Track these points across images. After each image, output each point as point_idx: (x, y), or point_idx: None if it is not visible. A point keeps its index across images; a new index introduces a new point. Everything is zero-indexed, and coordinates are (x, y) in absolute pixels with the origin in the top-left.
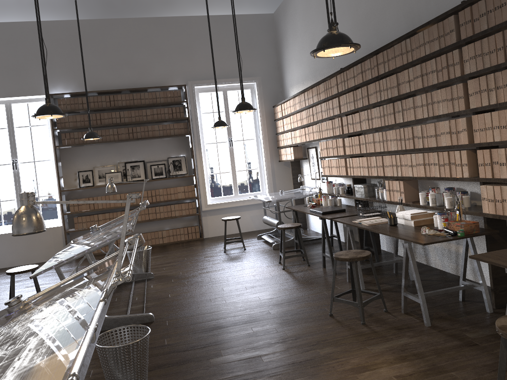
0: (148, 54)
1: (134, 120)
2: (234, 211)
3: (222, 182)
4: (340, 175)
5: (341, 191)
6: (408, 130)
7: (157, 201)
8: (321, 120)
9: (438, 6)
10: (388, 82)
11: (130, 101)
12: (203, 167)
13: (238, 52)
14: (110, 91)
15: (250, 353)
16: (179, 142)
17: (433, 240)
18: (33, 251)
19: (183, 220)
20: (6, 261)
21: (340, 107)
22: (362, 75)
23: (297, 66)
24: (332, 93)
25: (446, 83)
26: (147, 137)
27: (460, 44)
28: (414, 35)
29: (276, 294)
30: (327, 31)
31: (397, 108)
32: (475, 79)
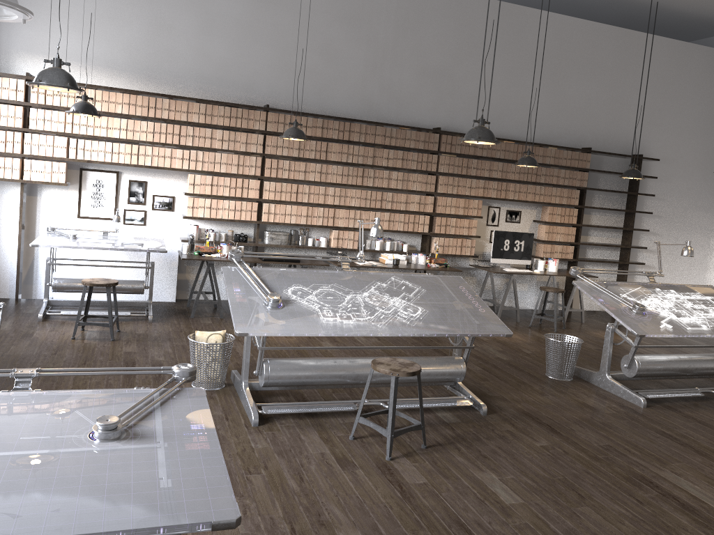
0: None
1: None
2: None
3: None
4: (243, 220)
5: (225, 238)
6: (376, 194)
7: None
8: (208, 149)
9: (399, 112)
10: (361, 151)
11: None
12: None
13: (305, 67)
14: None
15: (491, 351)
16: None
17: (456, 269)
18: None
19: None
20: None
21: (266, 146)
22: (322, 131)
23: (76, 33)
24: (249, 126)
25: (425, 172)
26: None
27: (440, 153)
28: (402, 129)
29: (365, 337)
30: (524, 152)
31: (368, 174)
32: (446, 177)
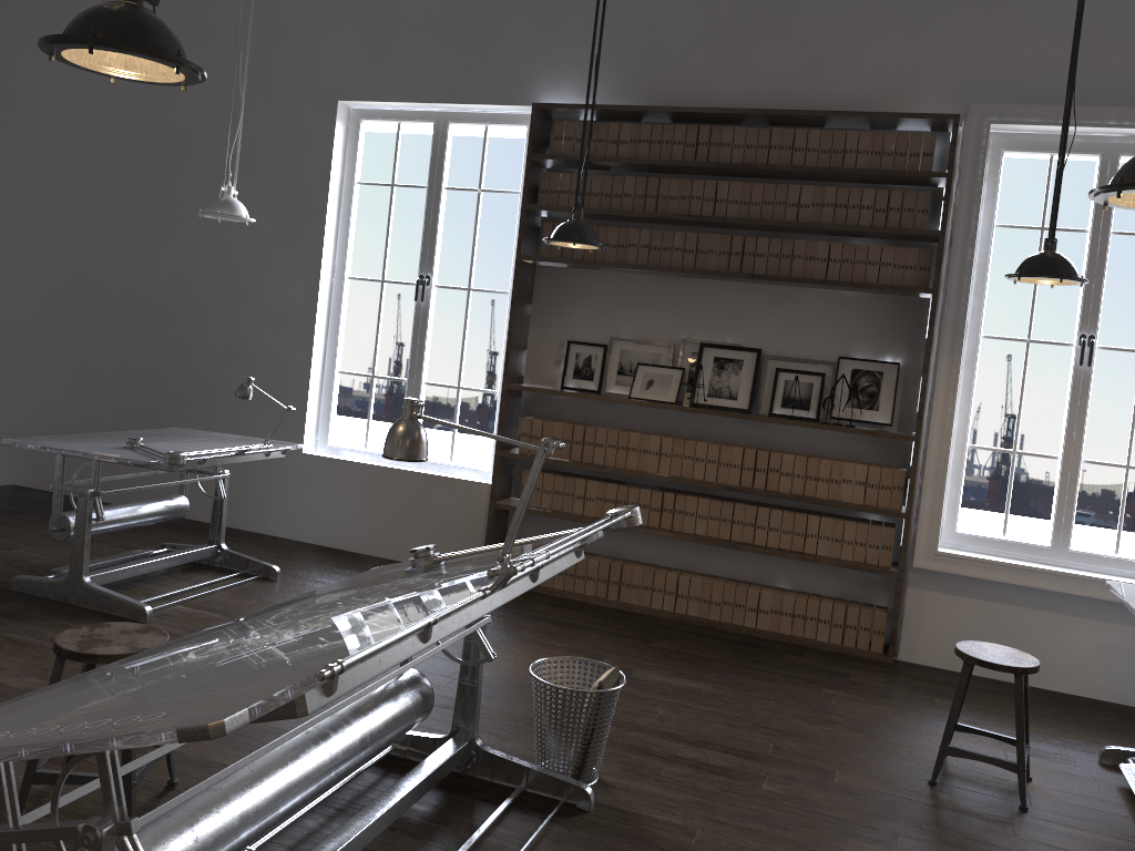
0: (853, 2)
1: (756, 215)
2: (1037, 605)
3: (1035, 470)
4: None
5: None
6: None
7: (766, 490)
8: None
9: None
10: None
11: (757, 152)
12: (953, 419)
13: None
14: (702, 114)
15: None
16: (891, 312)
17: None
18: (410, 529)
19: (842, 574)
20: (348, 533)
21: None
22: None
23: None
24: None
25: None
26: (783, 277)
27: None
28: None
29: None
30: None
31: None
32: None
